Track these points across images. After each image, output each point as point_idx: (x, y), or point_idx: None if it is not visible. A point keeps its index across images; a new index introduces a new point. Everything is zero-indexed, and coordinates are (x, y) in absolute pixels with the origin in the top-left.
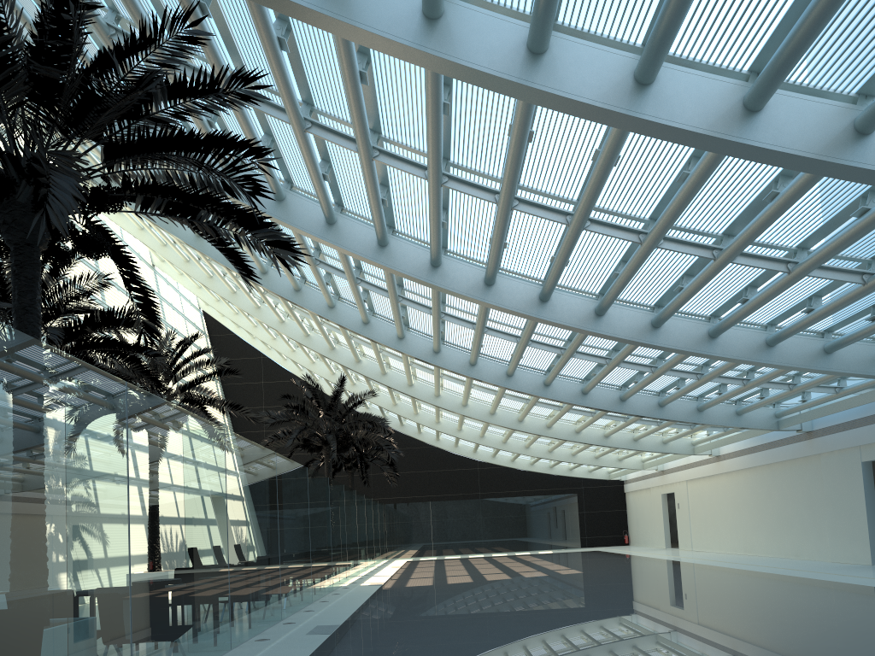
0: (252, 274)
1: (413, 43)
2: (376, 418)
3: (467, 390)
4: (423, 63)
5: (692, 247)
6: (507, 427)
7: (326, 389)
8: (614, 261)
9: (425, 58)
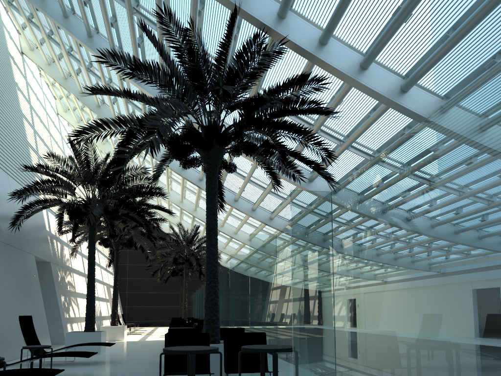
0: (279, 184)
1: (396, 101)
2: None
3: None
4: (396, 108)
5: None
6: None
7: (166, 230)
8: None
9: (399, 107)
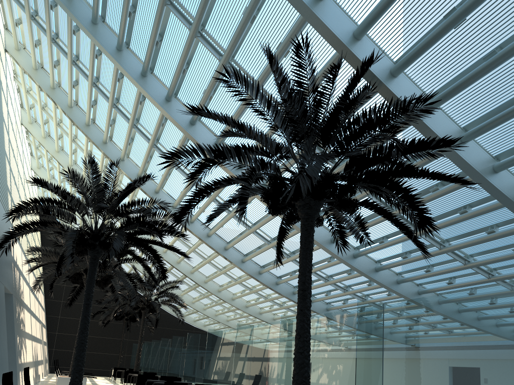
0: (346, 245)
1: (489, 180)
2: (178, 296)
3: (250, 294)
4: (485, 187)
5: (482, 271)
6: (253, 316)
7: None
8: (427, 264)
9: (490, 186)
